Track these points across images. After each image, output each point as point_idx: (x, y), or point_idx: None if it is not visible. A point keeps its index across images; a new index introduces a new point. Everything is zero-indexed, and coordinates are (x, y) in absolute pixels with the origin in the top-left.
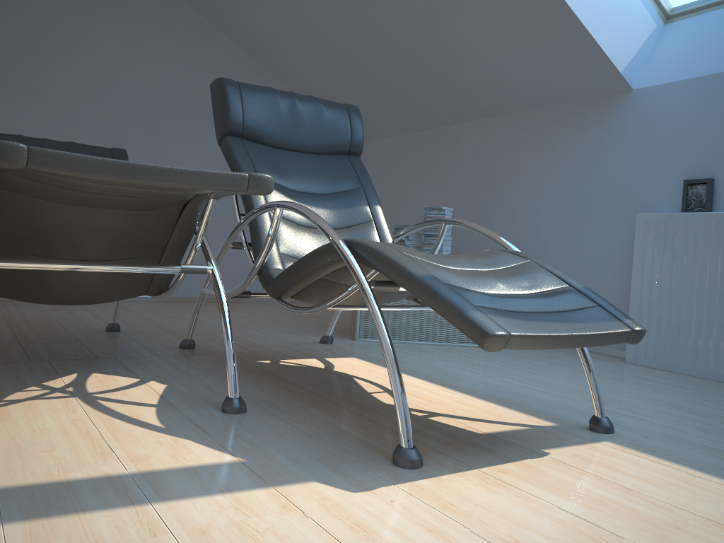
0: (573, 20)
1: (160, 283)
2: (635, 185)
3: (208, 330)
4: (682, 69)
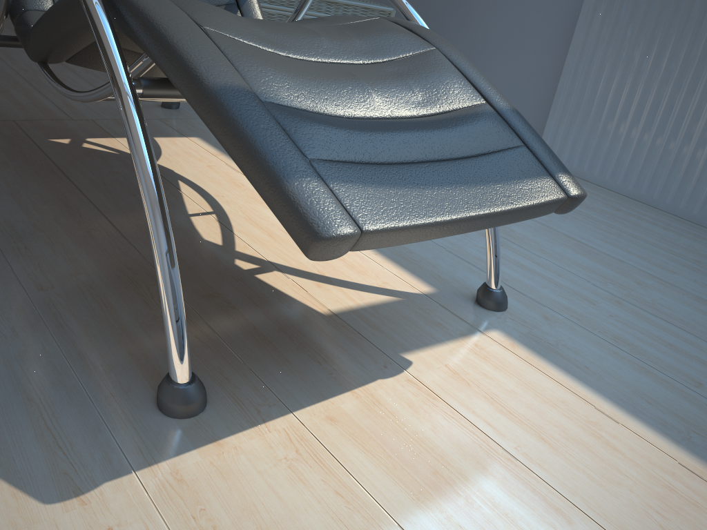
0: None
1: None
2: None
3: (11, 73)
4: None
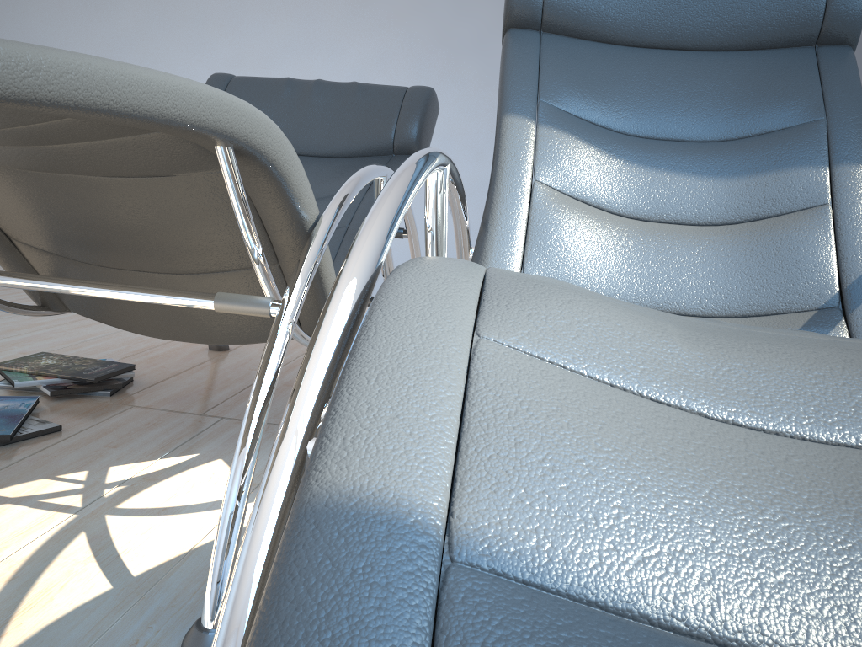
0: None
1: (310, 321)
2: None
3: None
4: None
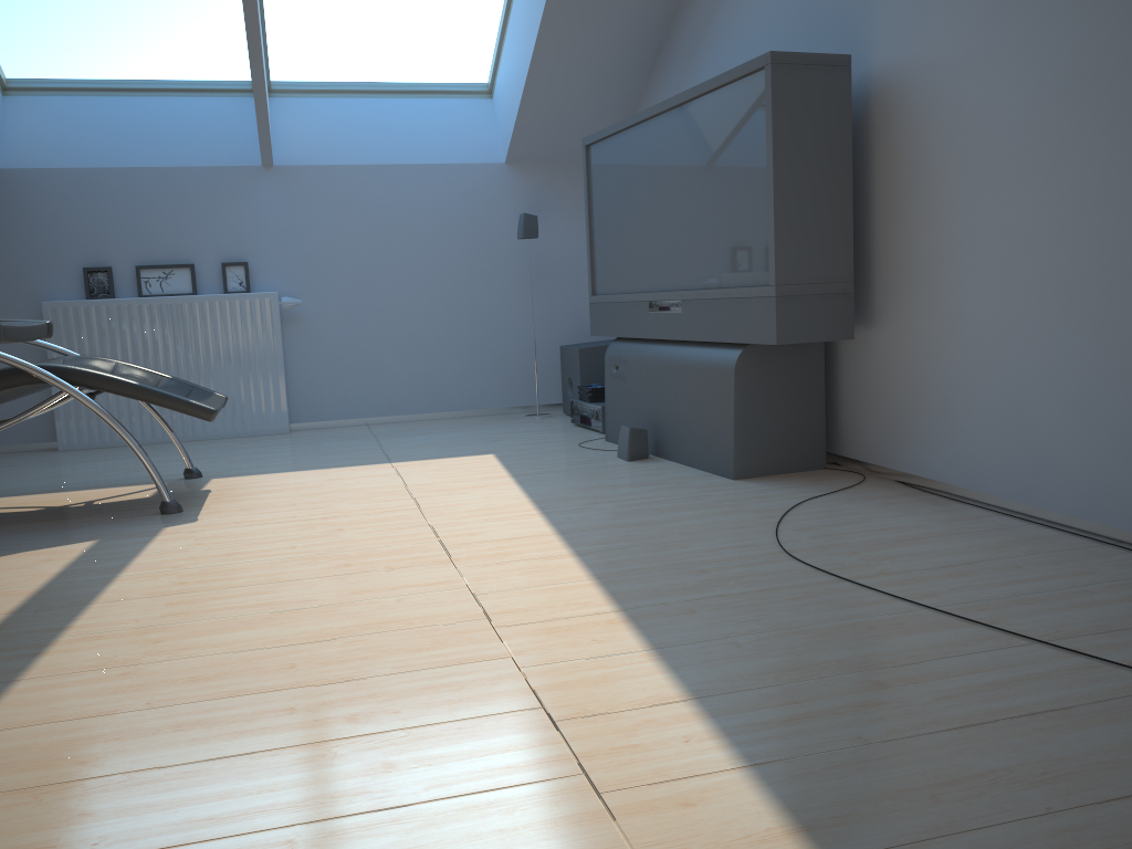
0: None
1: None
2: (23, 271)
3: None
4: (52, 156)
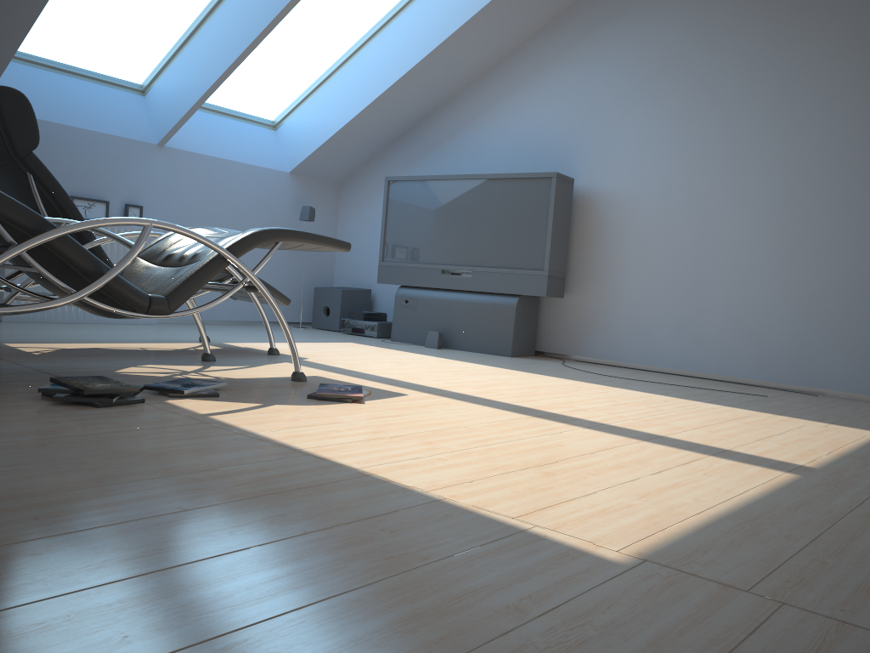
0: (7, 57)
1: None
2: None
3: None
4: None
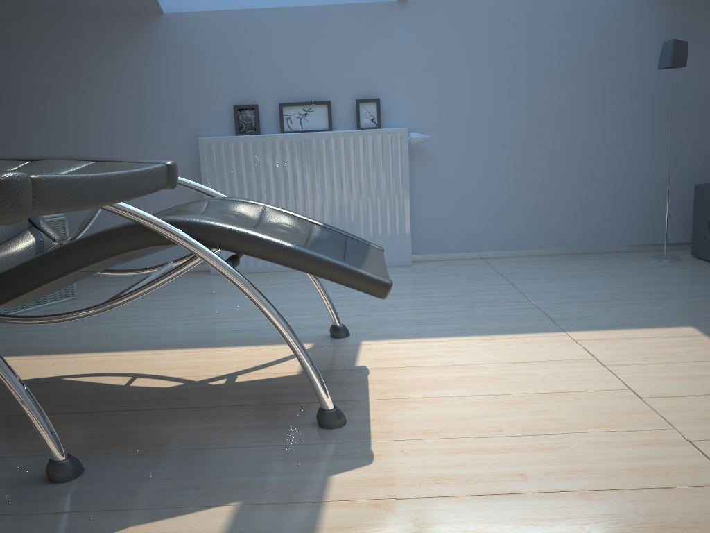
0: None
1: None
2: (183, 110)
3: None
4: None
